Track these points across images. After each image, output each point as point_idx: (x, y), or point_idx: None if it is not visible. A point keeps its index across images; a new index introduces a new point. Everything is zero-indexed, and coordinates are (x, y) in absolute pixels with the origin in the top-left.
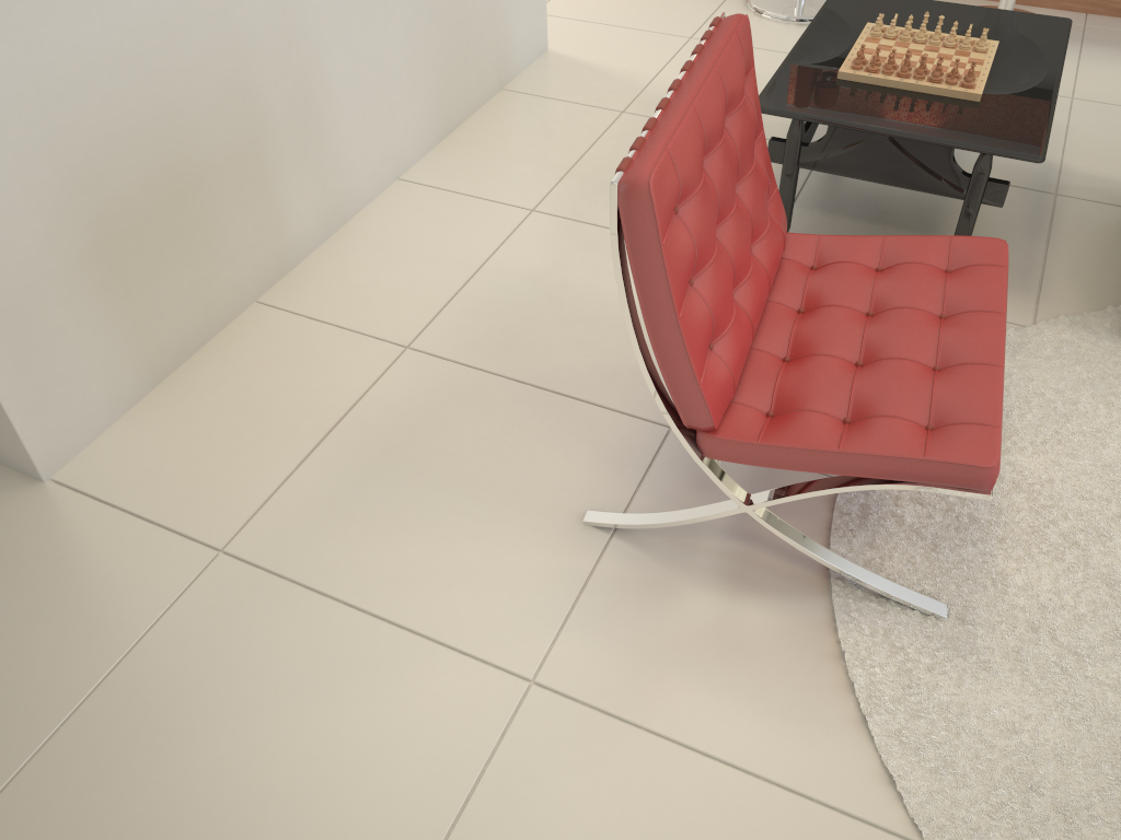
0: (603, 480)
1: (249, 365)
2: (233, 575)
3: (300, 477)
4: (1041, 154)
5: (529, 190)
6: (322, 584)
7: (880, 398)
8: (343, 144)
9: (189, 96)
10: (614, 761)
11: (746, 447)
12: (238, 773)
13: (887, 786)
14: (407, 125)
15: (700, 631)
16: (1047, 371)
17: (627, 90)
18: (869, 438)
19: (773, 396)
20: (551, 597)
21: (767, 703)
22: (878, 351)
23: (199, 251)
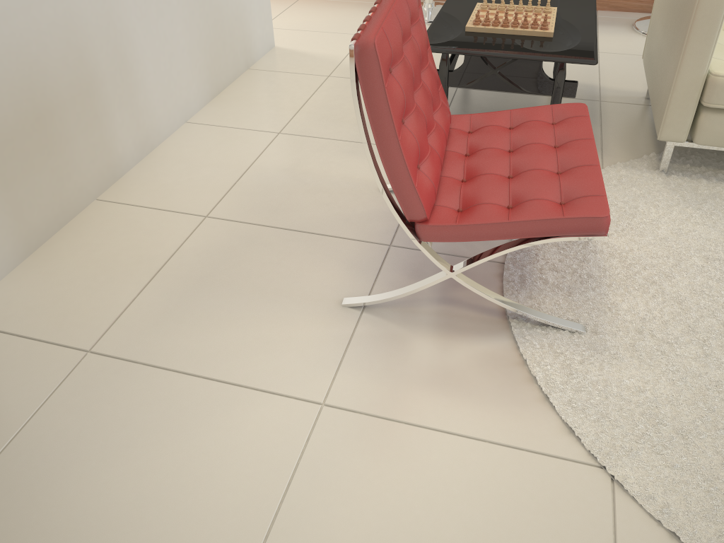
0: (351, 280)
1: (95, 237)
2: (100, 365)
3: (141, 300)
4: (595, 59)
5: (275, 122)
6: (165, 363)
7: (528, 191)
8: (148, 95)
9: (43, 51)
10: (387, 445)
11: (448, 229)
12: (118, 490)
13: (569, 435)
14: (190, 86)
15: (430, 360)
16: (616, 192)
17: (330, 64)
18: (527, 212)
19: (460, 199)
20: (327, 352)
21: (483, 396)
22: (521, 168)
23: (55, 160)
